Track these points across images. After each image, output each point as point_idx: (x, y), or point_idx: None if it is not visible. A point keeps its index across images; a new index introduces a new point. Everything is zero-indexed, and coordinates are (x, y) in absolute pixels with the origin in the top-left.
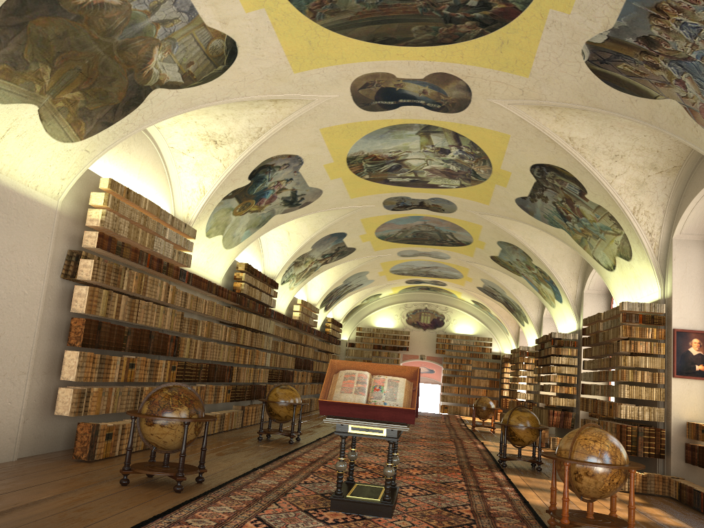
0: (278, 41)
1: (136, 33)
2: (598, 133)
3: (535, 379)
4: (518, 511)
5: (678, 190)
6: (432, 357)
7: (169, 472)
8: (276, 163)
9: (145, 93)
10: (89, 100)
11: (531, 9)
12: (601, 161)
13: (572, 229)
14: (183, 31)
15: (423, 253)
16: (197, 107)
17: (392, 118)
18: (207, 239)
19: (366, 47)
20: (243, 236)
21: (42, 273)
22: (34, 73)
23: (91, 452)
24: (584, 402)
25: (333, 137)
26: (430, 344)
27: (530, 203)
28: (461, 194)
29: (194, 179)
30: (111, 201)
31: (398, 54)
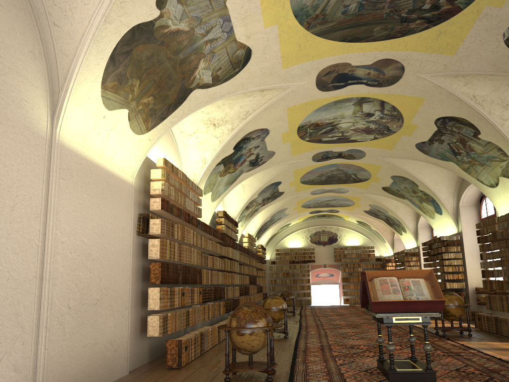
0: (278, 47)
1: (193, 50)
2: (495, 91)
3: None
4: (505, 366)
5: None
6: (332, 264)
7: (260, 368)
8: (252, 135)
9: (188, 94)
10: (156, 102)
11: (471, 7)
12: (495, 110)
13: (460, 161)
14: (221, 46)
15: (329, 190)
16: (216, 100)
17: (338, 95)
18: (203, 196)
19: (337, 45)
20: (222, 191)
21: (130, 232)
22: (130, 86)
23: (180, 361)
24: (487, 283)
25: (294, 112)
26: (329, 255)
27: (427, 146)
28: (372, 144)
29: (197, 153)
30: (165, 175)
31: (358, 48)
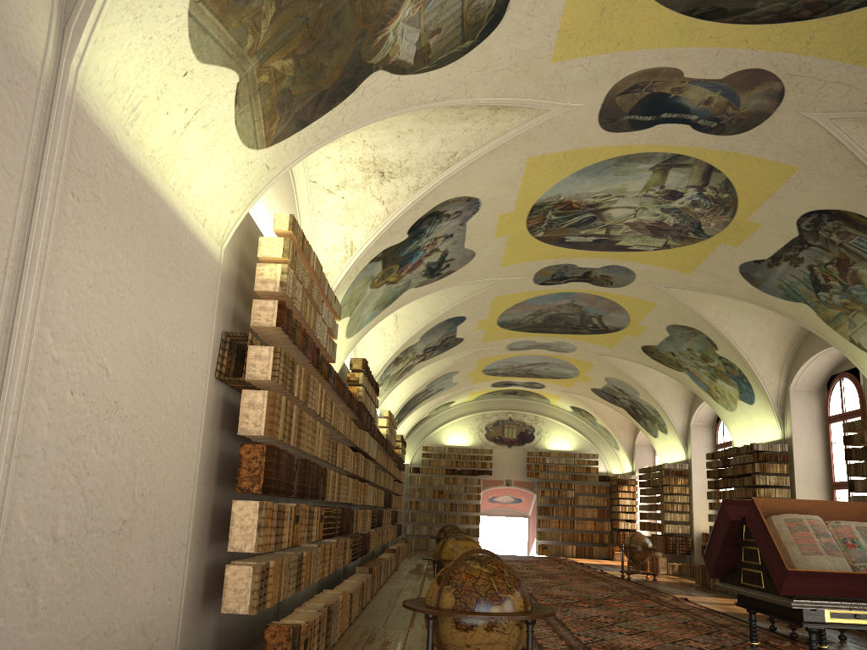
0: (562, 5)
1: None
2: None
3: (712, 506)
4: None
5: None
6: (521, 481)
7: None
8: (448, 209)
9: (362, 77)
10: (297, 78)
11: None
12: None
13: (824, 303)
14: None
15: (540, 344)
16: (409, 109)
17: (632, 143)
18: (336, 322)
19: (674, 23)
20: (366, 320)
21: (204, 369)
22: (254, 12)
23: None
24: None
25: (537, 171)
26: (517, 465)
27: (764, 269)
28: (655, 259)
29: (338, 230)
30: (291, 252)
31: (712, 37)
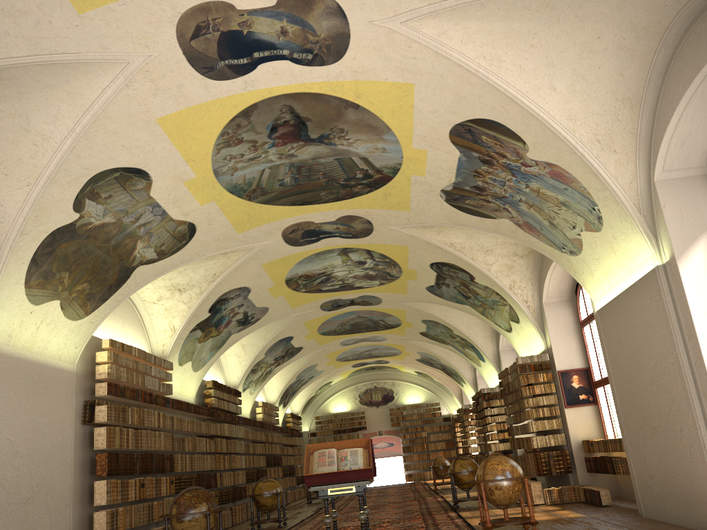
0: (225, 217)
1: (125, 235)
2: (470, 238)
3: (478, 431)
4: None
5: (538, 267)
6: (389, 431)
7: None
8: (229, 295)
9: (131, 271)
10: (93, 286)
11: (399, 175)
12: (477, 256)
13: (474, 304)
14: (157, 226)
15: (362, 339)
16: (168, 271)
17: (316, 248)
18: (180, 367)
19: (289, 208)
20: (207, 358)
21: (70, 423)
22: (58, 278)
23: None
24: (512, 442)
25: (273, 268)
26: (385, 419)
27: (438, 289)
28: (383, 289)
29: (164, 321)
30: (112, 356)
31: (313, 209)
